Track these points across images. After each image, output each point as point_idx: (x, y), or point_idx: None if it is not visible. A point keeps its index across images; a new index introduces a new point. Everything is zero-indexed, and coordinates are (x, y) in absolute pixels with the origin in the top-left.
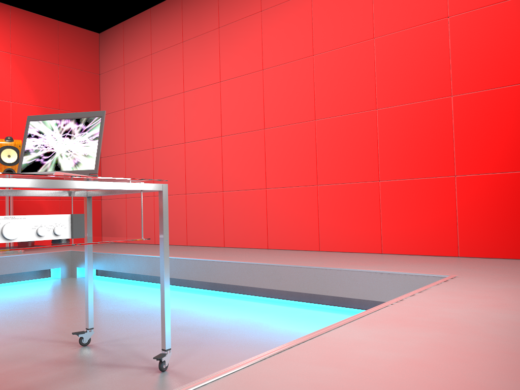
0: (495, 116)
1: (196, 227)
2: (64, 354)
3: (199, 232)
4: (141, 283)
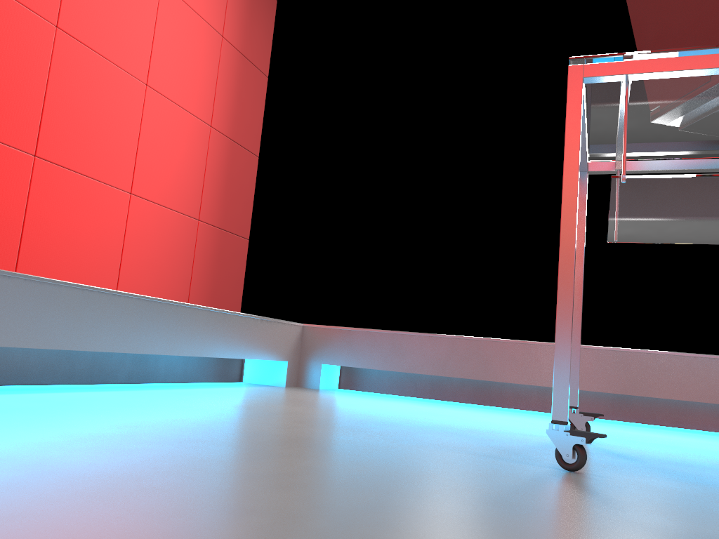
0: (175, 139)
1: None
2: (645, 479)
3: None
4: None
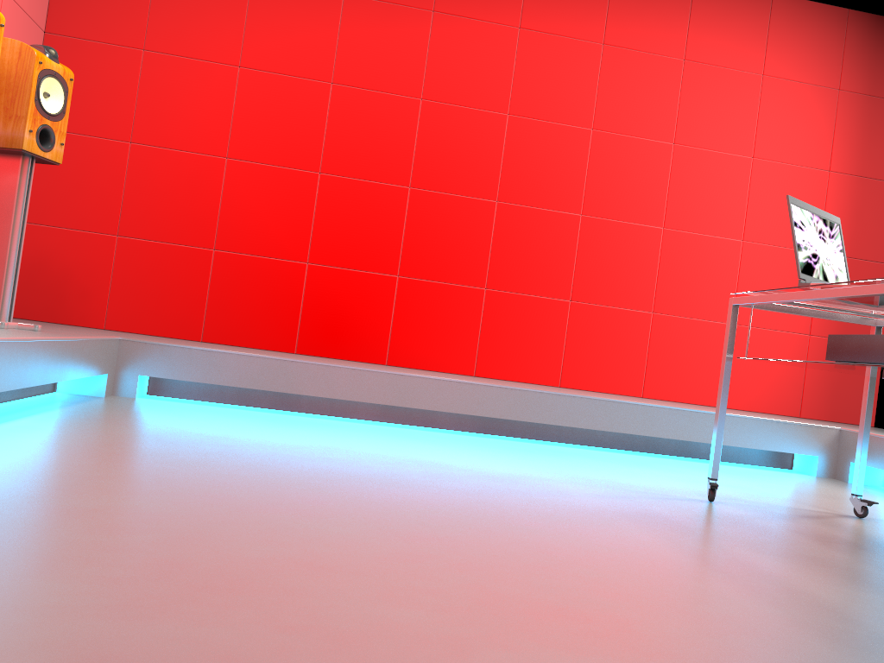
0: (776, 273)
1: (324, 325)
2: (738, 510)
3: (331, 335)
4: (326, 417)
